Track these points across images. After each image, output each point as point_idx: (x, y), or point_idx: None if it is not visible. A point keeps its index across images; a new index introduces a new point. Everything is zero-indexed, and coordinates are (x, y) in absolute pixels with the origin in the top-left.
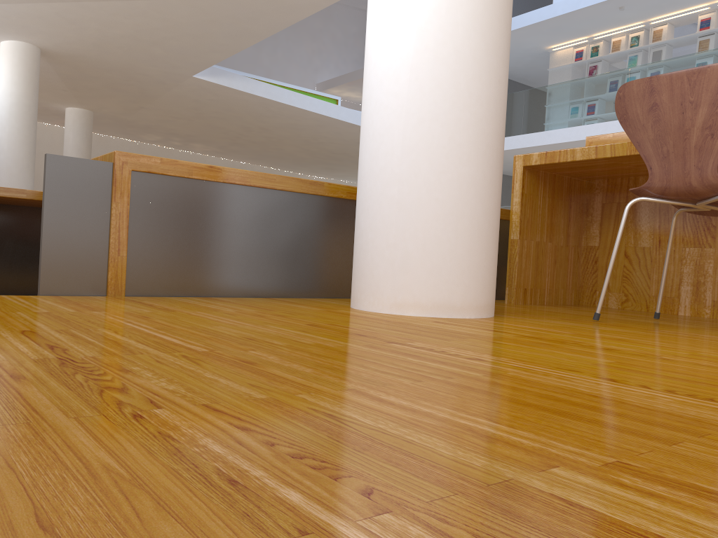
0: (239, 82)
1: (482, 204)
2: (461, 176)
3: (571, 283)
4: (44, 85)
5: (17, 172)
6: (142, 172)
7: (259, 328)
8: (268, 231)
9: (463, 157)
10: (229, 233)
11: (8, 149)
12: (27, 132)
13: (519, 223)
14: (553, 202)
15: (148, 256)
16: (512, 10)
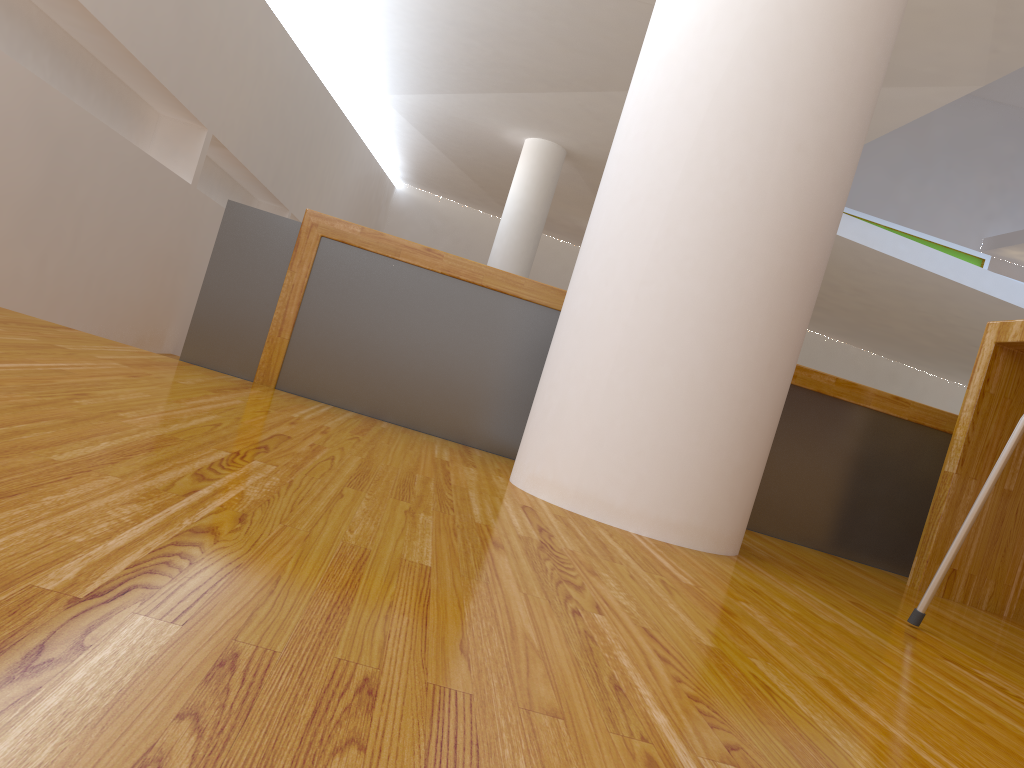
0: None
1: (709, 349)
2: (674, 294)
3: None
4: (574, 197)
5: None
6: (335, 241)
7: (178, 408)
8: (496, 355)
9: (684, 262)
10: (435, 344)
11: (498, 264)
12: (525, 247)
13: (962, 445)
14: None
15: (317, 347)
16: (877, 34)
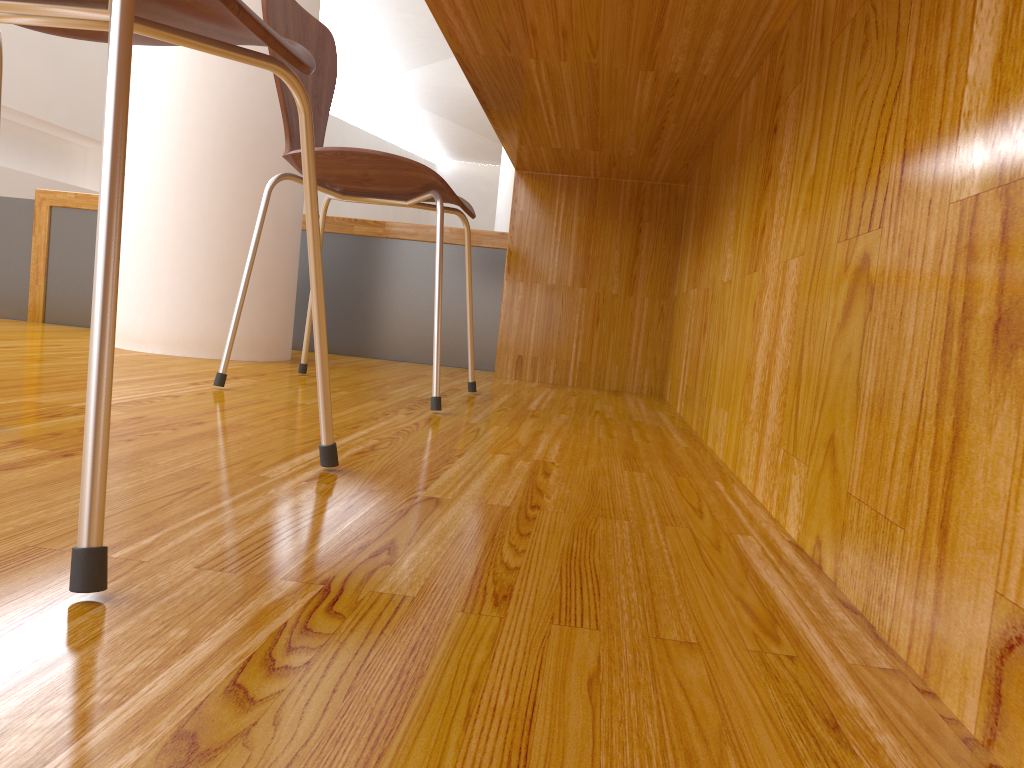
0: None
1: (173, 217)
2: (146, 184)
3: (640, 357)
4: None
5: None
6: (61, 207)
7: None
8: None
9: (148, 161)
10: None
11: (503, 213)
12: None
13: (506, 256)
14: (592, 222)
15: (65, 287)
16: None
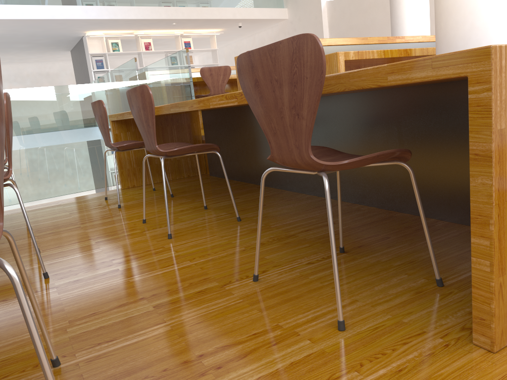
0: None
1: None
2: None
3: None
4: None
5: None
6: None
7: None
8: None
9: None
10: None
11: None
12: None
13: None
14: None
15: None
16: None
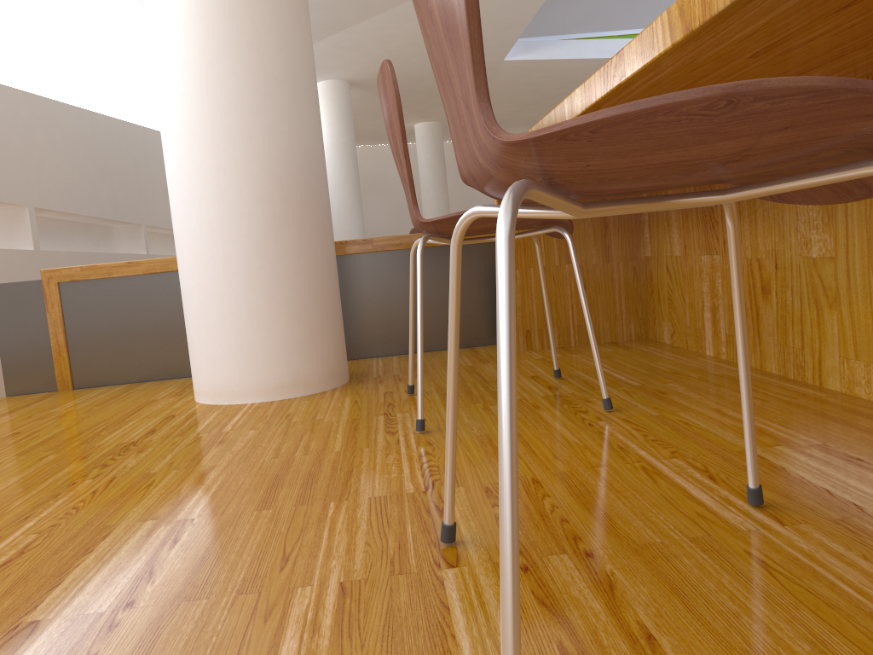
0: (561, 49)
1: (248, 280)
2: (215, 256)
3: (624, 311)
4: (378, 110)
5: (344, 212)
6: (69, 282)
7: None
8: None
9: (213, 235)
10: (161, 320)
11: (333, 191)
12: (347, 169)
13: None
14: None
15: (88, 353)
16: (275, 45)
